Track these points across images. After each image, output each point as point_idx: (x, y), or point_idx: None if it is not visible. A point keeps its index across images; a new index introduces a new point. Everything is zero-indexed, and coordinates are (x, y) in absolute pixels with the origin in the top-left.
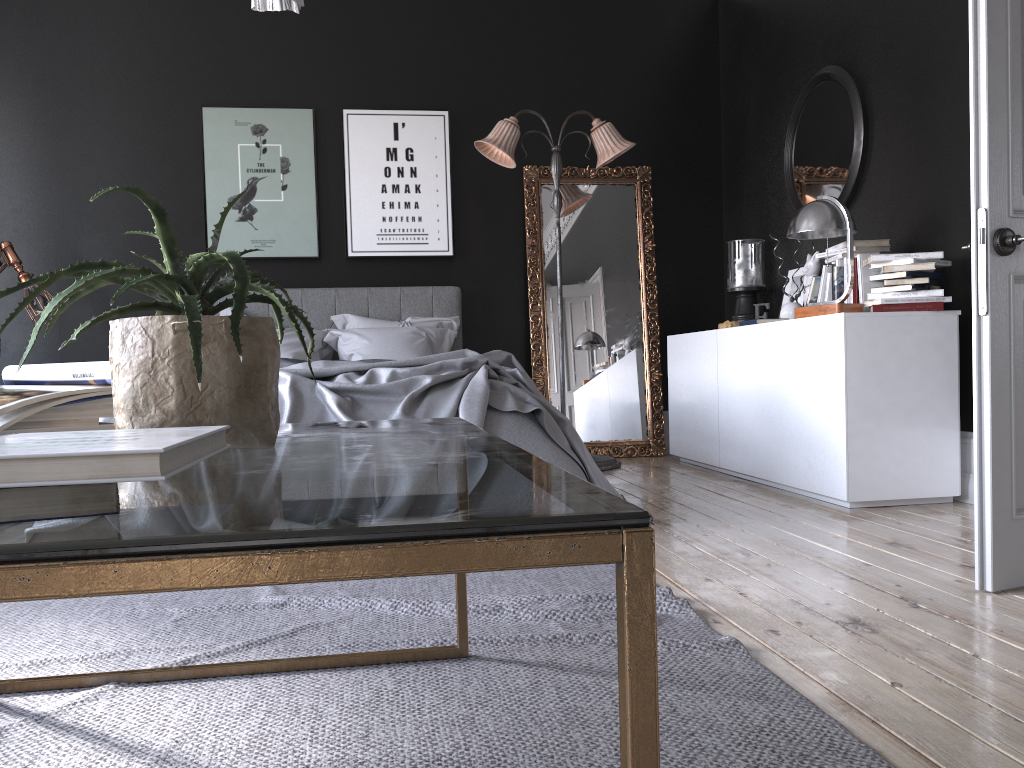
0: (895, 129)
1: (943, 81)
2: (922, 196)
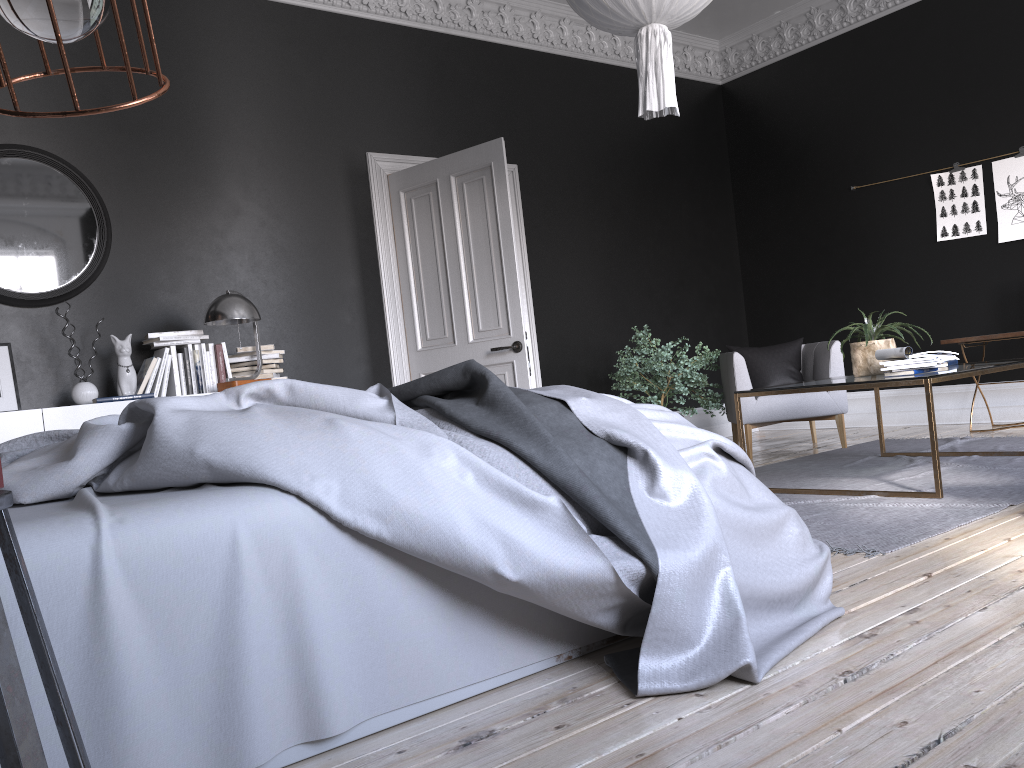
0: (155, 242)
1: (215, 224)
2: (198, 303)
